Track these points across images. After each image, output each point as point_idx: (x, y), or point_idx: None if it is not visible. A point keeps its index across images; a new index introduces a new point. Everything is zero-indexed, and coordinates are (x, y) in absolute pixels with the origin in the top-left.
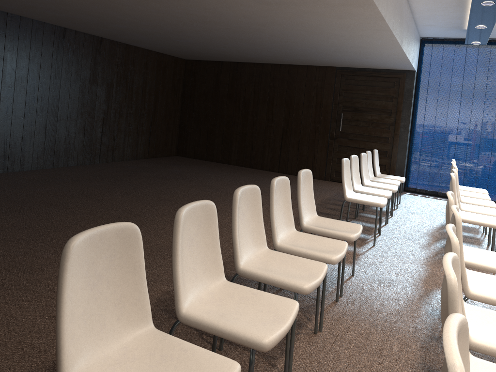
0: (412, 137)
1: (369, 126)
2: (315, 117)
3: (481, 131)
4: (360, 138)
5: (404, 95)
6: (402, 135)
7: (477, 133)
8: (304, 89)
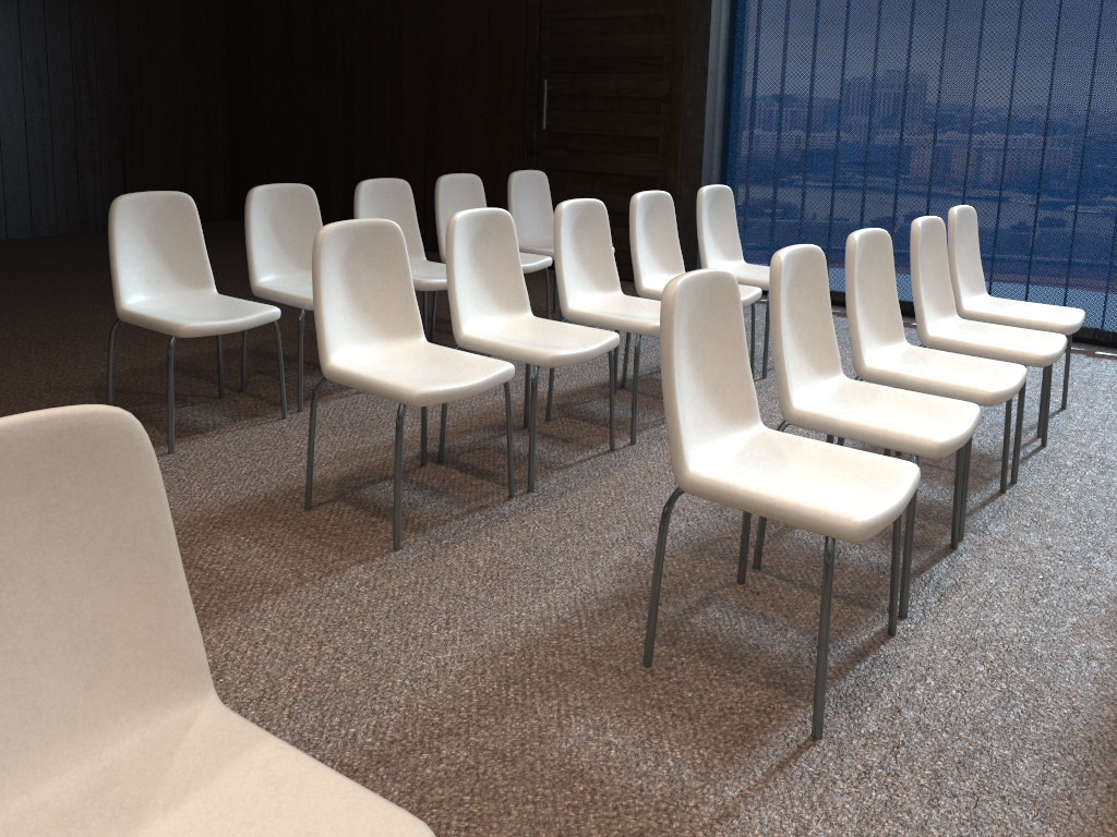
0: (727, 132)
1: (615, 110)
2: (491, 98)
3: (903, 101)
4: (595, 146)
5: (691, 11)
6: (690, 130)
7: (894, 108)
8: (464, 21)
